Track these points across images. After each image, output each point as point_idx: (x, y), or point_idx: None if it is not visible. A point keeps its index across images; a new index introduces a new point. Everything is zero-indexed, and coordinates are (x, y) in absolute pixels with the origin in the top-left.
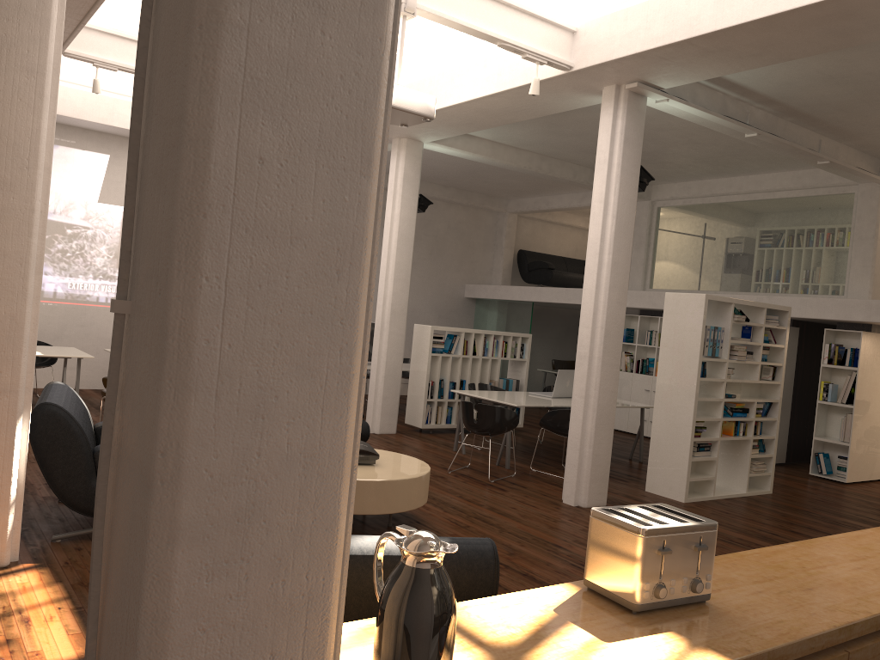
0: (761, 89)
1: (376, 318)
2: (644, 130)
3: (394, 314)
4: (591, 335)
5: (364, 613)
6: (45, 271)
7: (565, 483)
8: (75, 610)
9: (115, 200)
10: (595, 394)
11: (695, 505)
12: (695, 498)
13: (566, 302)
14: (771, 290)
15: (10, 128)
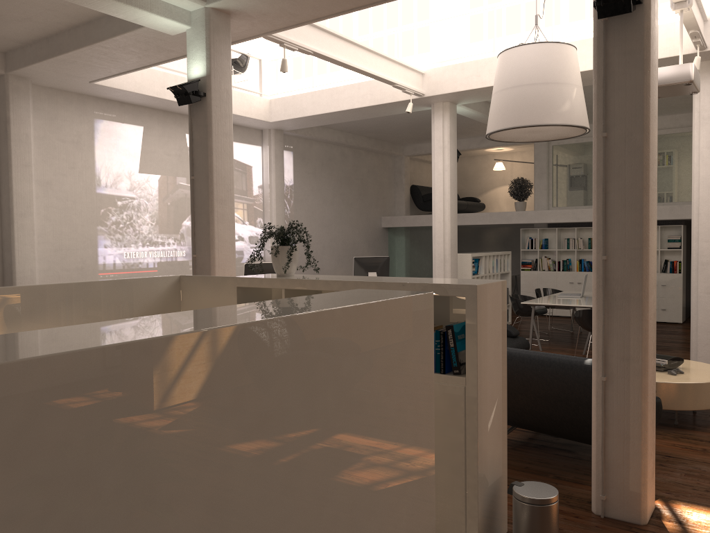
0: None
1: (437, 252)
2: None
3: (452, 247)
4: None
5: None
6: (105, 244)
7: (697, 358)
8: None
9: (151, 169)
10: None
11: None
12: None
13: (492, 223)
14: (659, 200)
15: (653, 120)
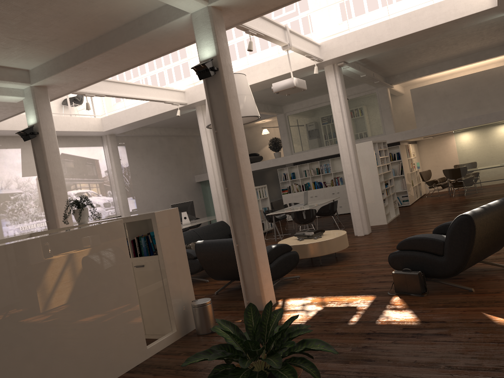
0: (368, 57)
1: (213, 194)
2: (307, 81)
3: (222, 189)
4: (351, 166)
5: (500, 222)
6: (6, 224)
7: (356, 228)
8: (335, 296)
9: (30, 173)
10: (359, 188)
11: (392, 223)
12: (388, 221)
13: (259, 168)
14: None
15: (236, 121)
